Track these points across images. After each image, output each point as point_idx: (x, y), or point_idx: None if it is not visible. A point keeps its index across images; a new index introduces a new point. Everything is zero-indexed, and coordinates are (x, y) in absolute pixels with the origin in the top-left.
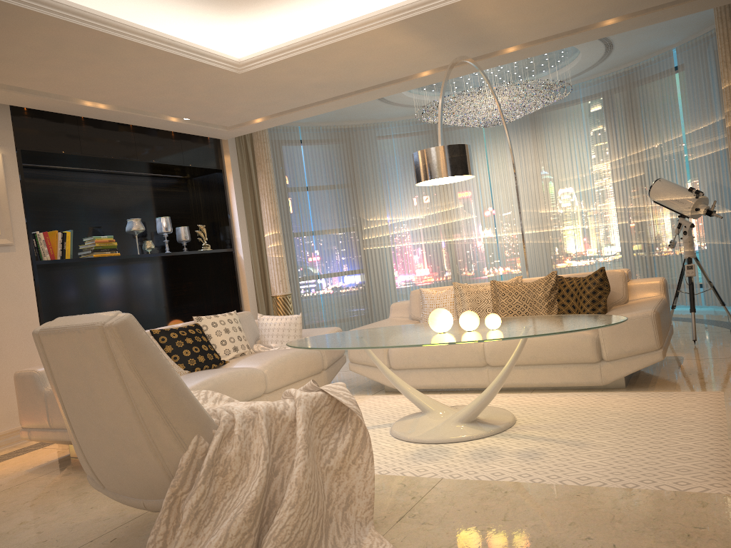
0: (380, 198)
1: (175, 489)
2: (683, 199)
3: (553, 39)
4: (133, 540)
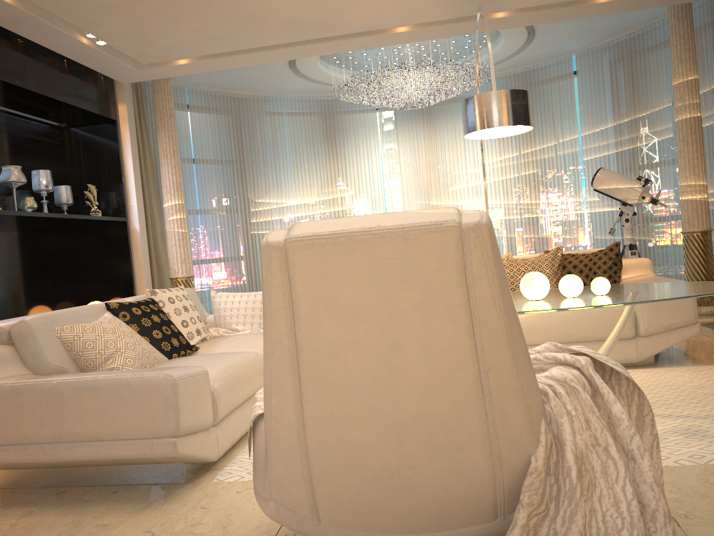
0: (270, 178)
1: (531, 509)
2: (630, 187)
3: (545, 10)
4: None
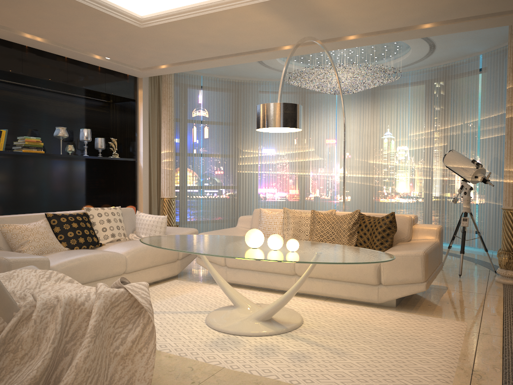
0: (255, 136)
1: None
2: (467, 168)
3: (384, 33)
4: None
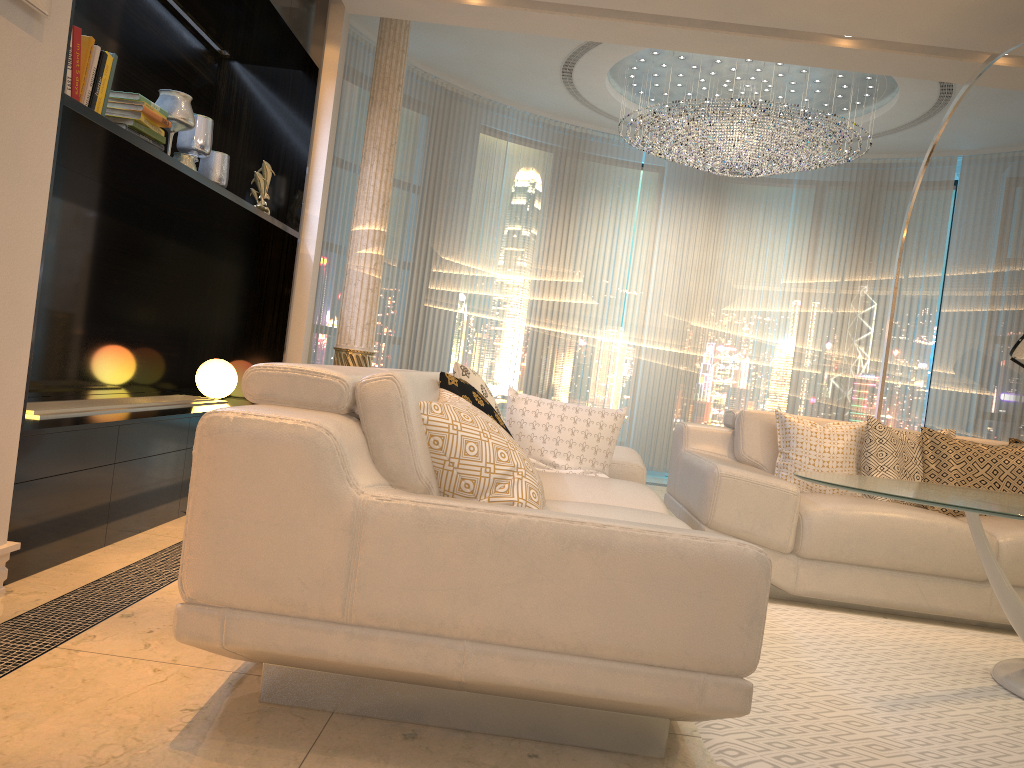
0: (469, 227)
1: None
2: None
3: None
4: None
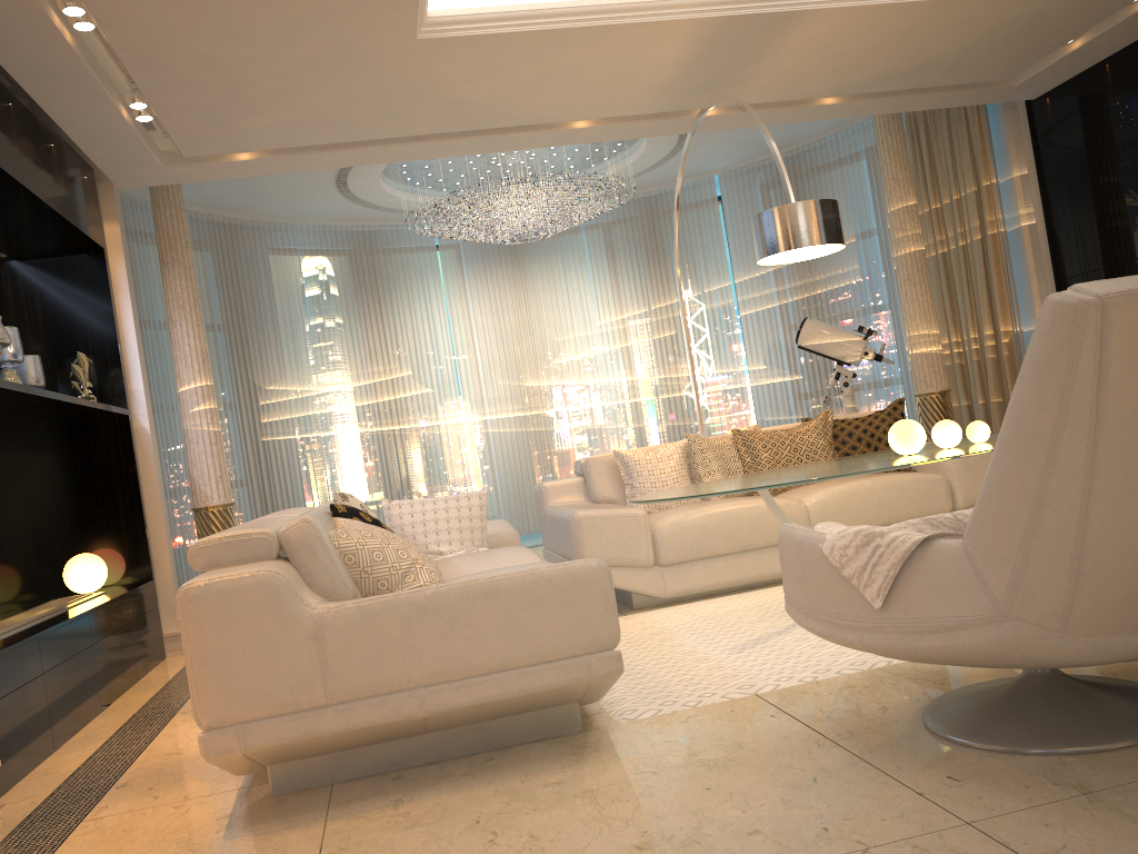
0: (285, 351)
1: None
2: (849, 341)
3: (763, 109)
4: (990, 766)
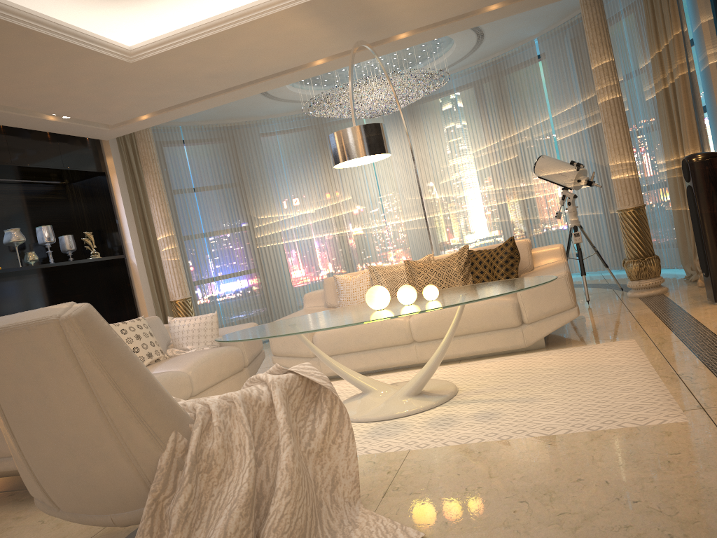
0: (270, 195)
1: (156, 494)
2: (566, 172)
3: (442, 25)
4: None
